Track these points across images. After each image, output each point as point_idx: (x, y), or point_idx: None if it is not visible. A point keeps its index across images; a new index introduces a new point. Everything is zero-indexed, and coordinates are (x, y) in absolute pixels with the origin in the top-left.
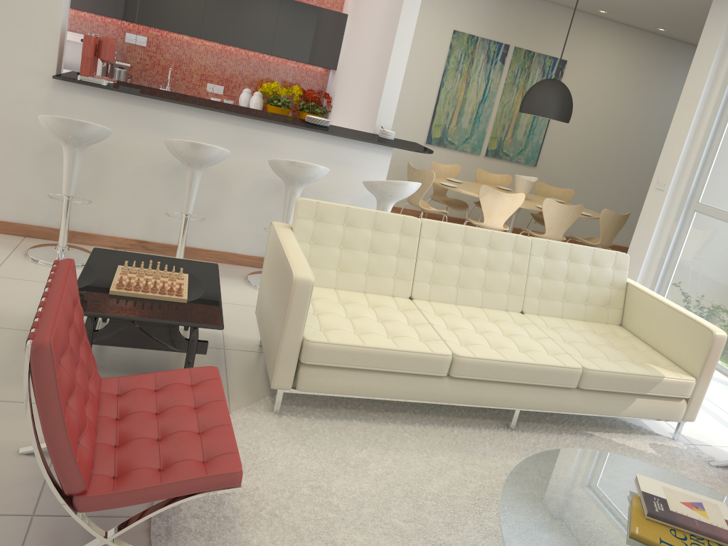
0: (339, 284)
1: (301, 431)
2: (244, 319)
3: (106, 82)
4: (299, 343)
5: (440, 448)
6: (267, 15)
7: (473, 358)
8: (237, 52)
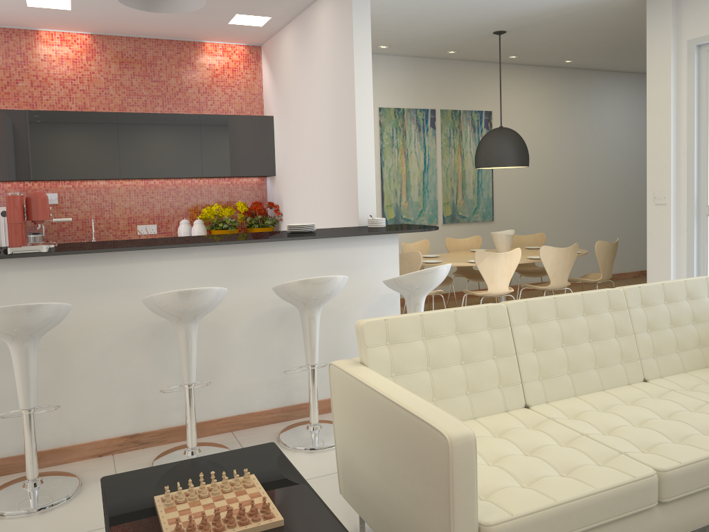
0: None
1: None
2: None
3: (46, 246)
4: None
5: None
6: (189, 137)
7: (680, 467)
8: (162, 184)
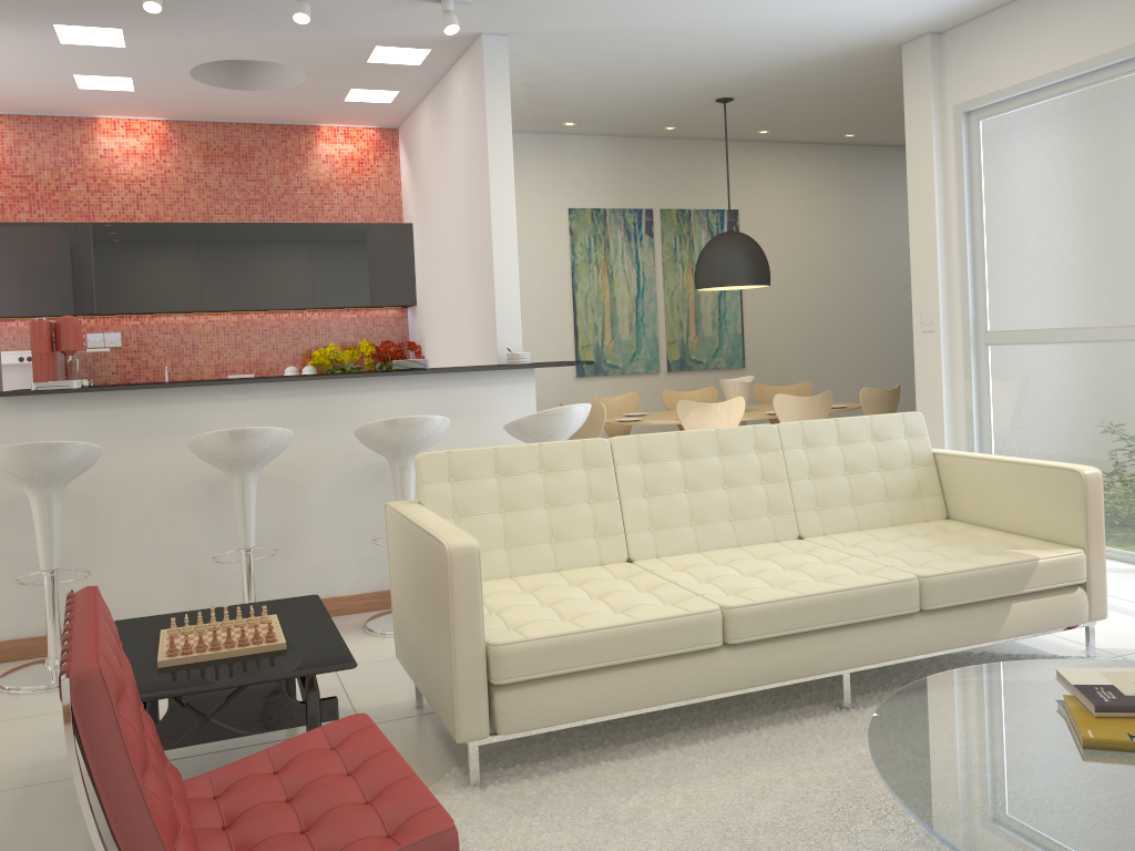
0: (515, 568)
1: (525, 799)
2: (380, 680)
3: (77, 382)
4: (483, 653)
5: (750, 762)
6: (296, 254)
7: (753, 605)
8: (262, 319)
